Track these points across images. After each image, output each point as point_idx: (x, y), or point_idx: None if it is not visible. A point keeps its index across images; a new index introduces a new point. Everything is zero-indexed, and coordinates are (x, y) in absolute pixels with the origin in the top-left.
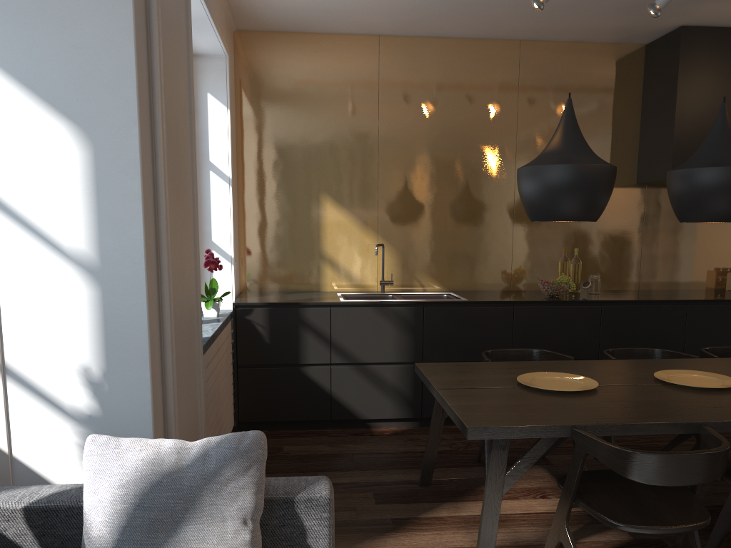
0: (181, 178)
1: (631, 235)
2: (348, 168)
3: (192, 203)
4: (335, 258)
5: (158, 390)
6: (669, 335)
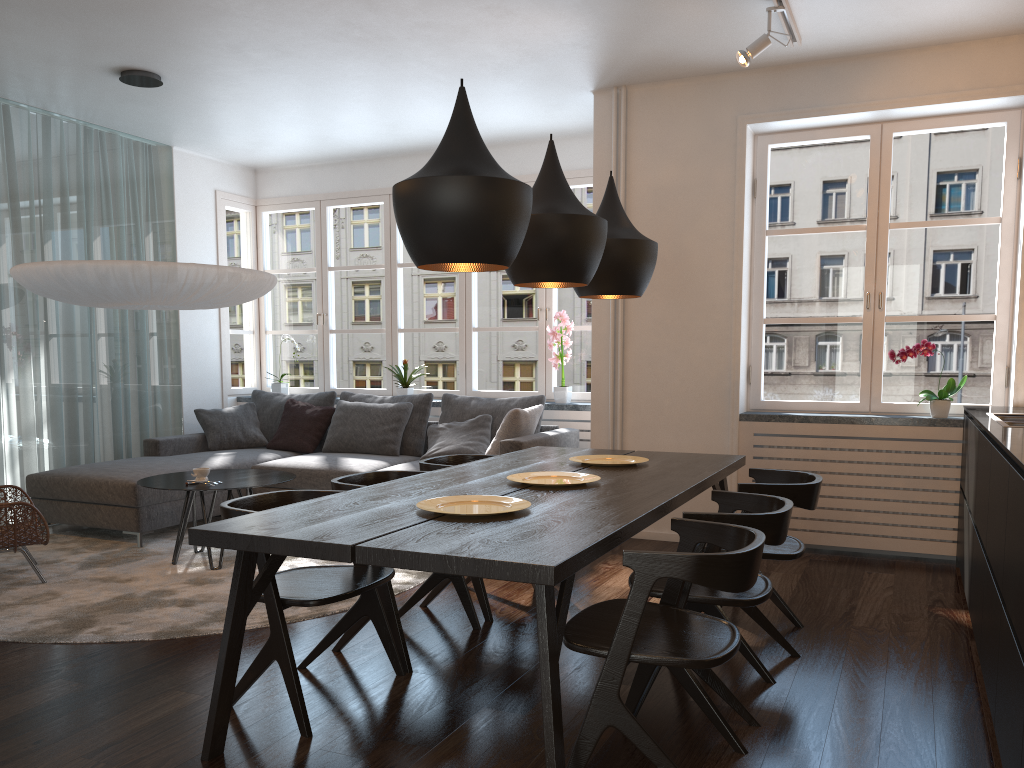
0: (692, 285)
1: None
2: None
3: (730, 300)
4: None
5: (602, 406)
6: None
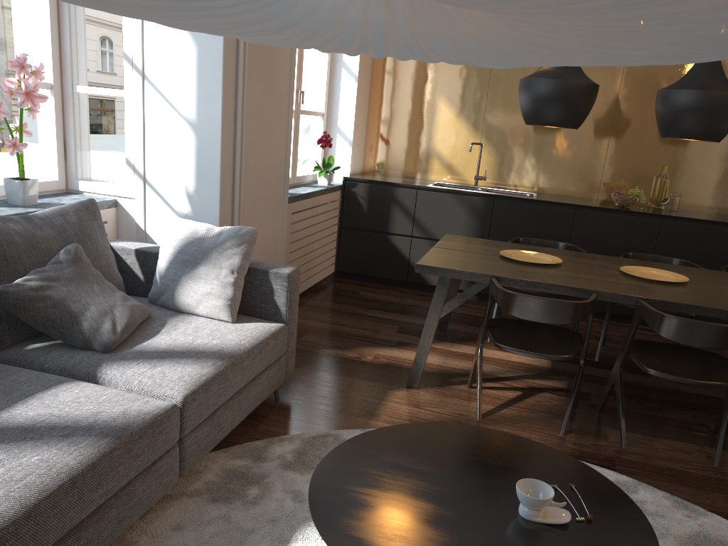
0: (274, 71)
1: None
2: (463, 73)
3: (288, 91)
4: (442, 152)
5: (226, 207)
6: (727, 256)
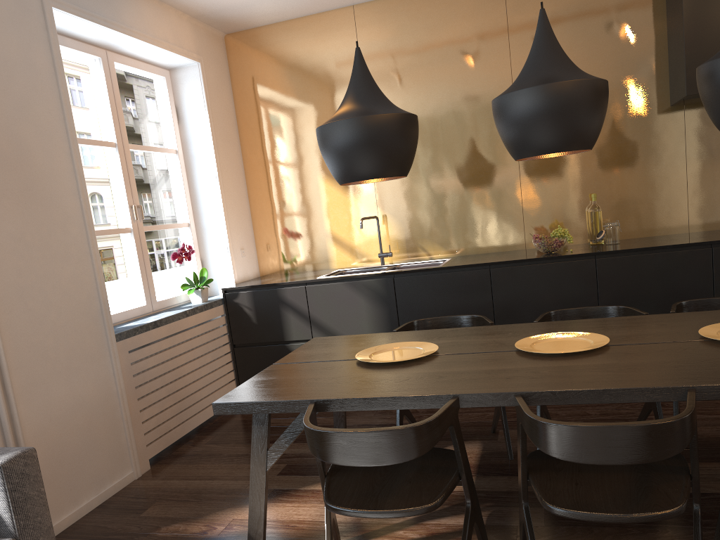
0: (42, 191)
1: (671, 169)
2: None
3: (80, 210)
4: (340, 235)
5: None
6: (691, 286)
